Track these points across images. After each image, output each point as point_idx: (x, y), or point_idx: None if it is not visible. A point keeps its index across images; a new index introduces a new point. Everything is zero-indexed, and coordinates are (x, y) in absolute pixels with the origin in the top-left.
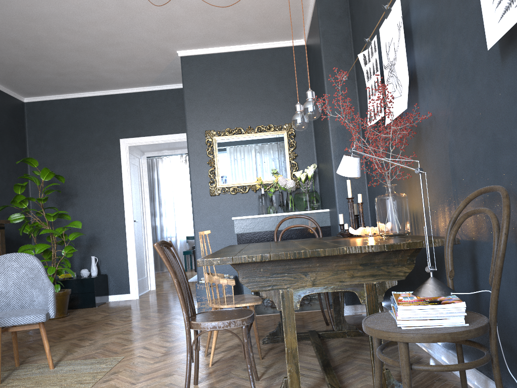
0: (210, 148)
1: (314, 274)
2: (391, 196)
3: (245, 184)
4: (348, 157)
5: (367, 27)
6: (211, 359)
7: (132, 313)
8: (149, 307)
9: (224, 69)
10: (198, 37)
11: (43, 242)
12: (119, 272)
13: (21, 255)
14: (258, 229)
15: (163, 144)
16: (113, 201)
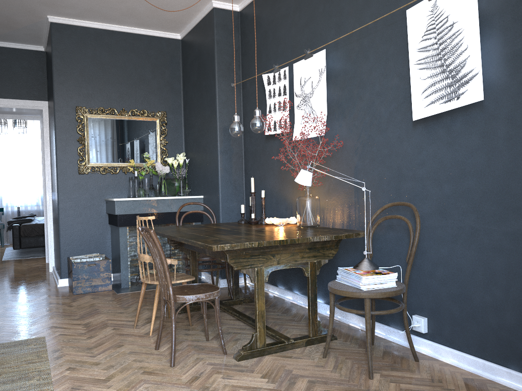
0: (81, 125)
1: (279, 255)
2: (312, 198)
3: (116, 165)
4: (306, 171)
5: (266, 51)
6: (152, 329)
7: None
8: None
9: (100, 47)
10: (80, 9)
11: None
12: None
13: None
14: (139, 210)
15: None
16: None
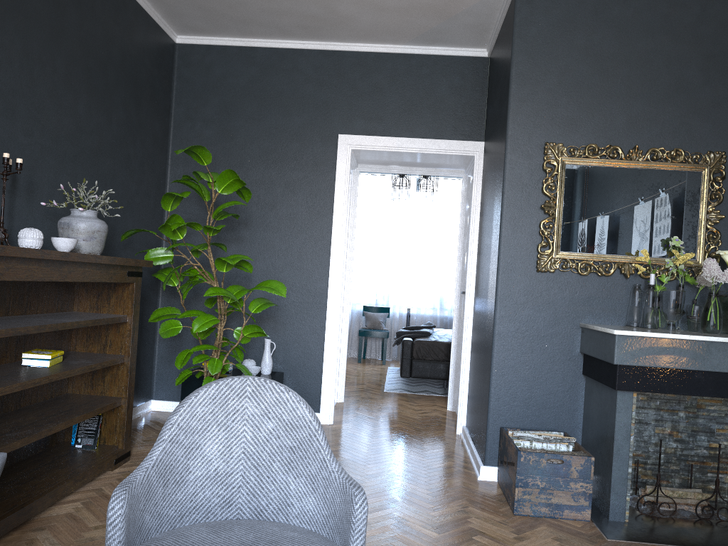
0: (551, 179)
1: None
2: None
3: (609, 258)
4: None
5: None
6: None
7: (358, 473)
8: (377, 457)
9: (601, 26)
10: None
11: (177, 299)
12: (305, 372)
13: (266, 387)
14: (666, 362)
15: (404, 155)
16: (311, 244)
